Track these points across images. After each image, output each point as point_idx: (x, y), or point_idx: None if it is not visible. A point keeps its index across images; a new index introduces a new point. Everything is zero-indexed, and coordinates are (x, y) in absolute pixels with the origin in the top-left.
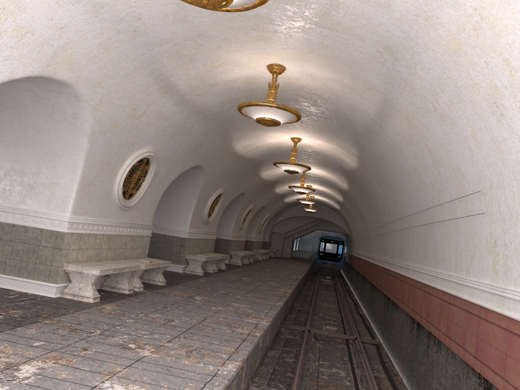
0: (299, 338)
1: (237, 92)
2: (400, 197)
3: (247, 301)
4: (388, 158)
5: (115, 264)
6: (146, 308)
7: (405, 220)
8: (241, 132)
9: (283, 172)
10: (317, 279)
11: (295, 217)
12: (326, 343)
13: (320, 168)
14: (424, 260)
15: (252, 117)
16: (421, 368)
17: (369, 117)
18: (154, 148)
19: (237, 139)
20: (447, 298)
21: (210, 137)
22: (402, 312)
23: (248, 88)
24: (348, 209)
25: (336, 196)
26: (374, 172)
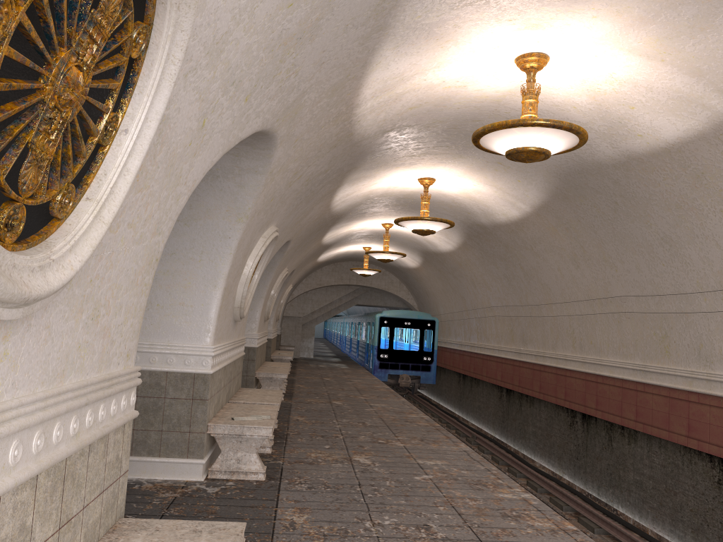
0: None
1: None
2: None
3: None
4: None
5: None
6: None
7: None
8: (429, 4)
9: (372, 192)
10: None
11: (321, 287)
12: None
13: (474, 174)
14: None
15: None
16: None
17: None
18: None
19: (395, 43)
20: None
21: None
22: None
23: None
24: (455, 265)
25: (436, 243)
26: None
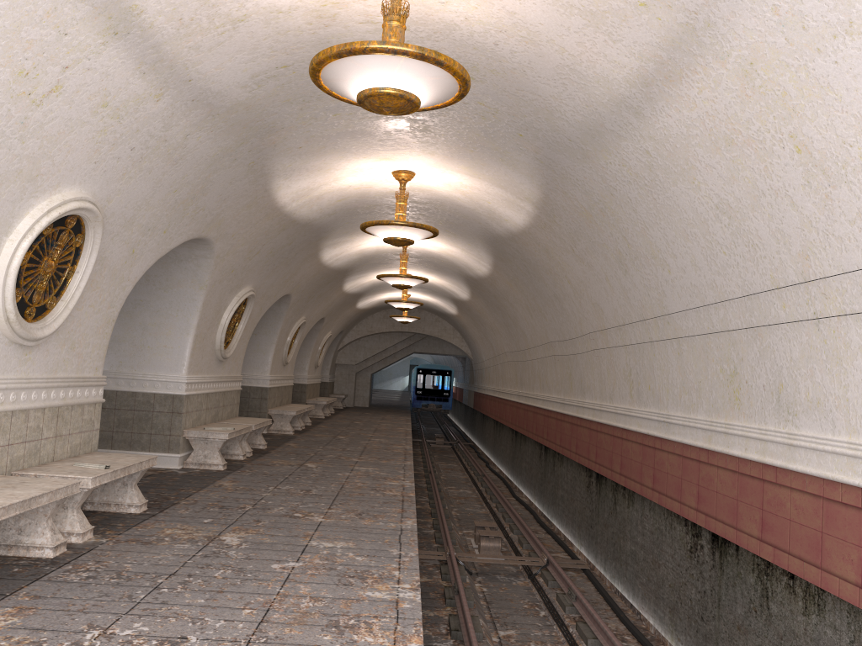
0: (441, 580)
1: (292, 46)
2: (644, 277)
3: (342, 528)
4: (630, 193)
5: (10, 491)
6: (104, 604)
7: (653, 323)
8: (292, 160)
9: (363, 251)
10: (424, 441)
11: (374, 334)
12: (491, 580)
13: (438, 238)
14: (732, 406)
15: (349, 89)
16: (745, 641)
17: (609, 94)
18: (93, 190)
19: (284, 177)
20: (848, 498)
21: (227, 170)
22: (651, 509)
23: (319, 36)
24: (477, 313)
25: (455, 291)
26: (571, 233)
